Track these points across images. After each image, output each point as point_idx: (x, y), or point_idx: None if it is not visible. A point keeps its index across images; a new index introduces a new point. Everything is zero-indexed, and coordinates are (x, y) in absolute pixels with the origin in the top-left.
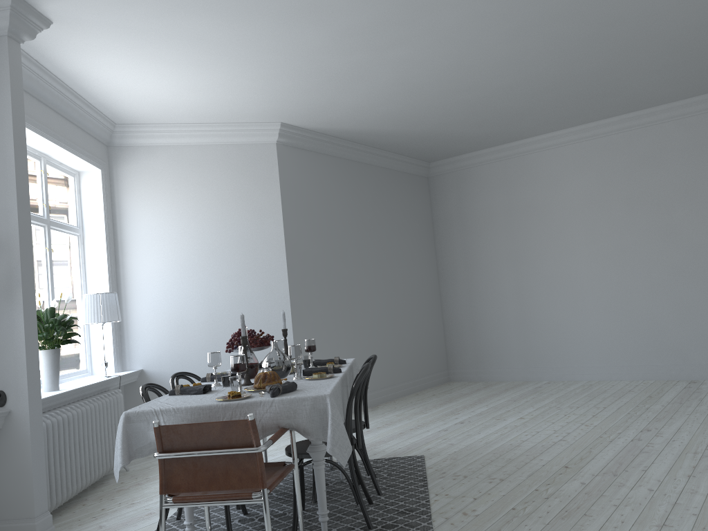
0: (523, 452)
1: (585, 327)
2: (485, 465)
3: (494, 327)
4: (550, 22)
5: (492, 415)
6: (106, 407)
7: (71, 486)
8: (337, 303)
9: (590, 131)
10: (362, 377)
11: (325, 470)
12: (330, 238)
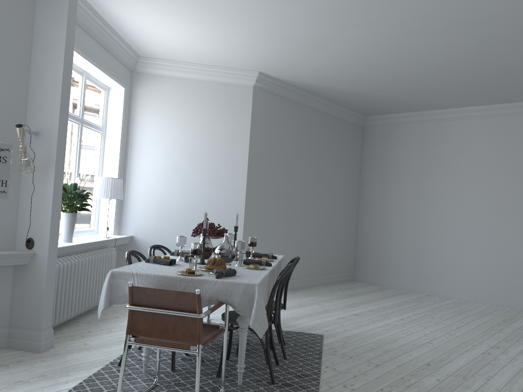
0: (397, 346)
1: (464, 259)
2: (367, 351)
3: (393, 246)
4: (476, 24)
5: (380, 313)
6: (102, 259)
7: (70, 311)
8: (279, 211)
9: (495, 111)
10: (285, 274)
11: (250, 332)
12: (281, 162)
